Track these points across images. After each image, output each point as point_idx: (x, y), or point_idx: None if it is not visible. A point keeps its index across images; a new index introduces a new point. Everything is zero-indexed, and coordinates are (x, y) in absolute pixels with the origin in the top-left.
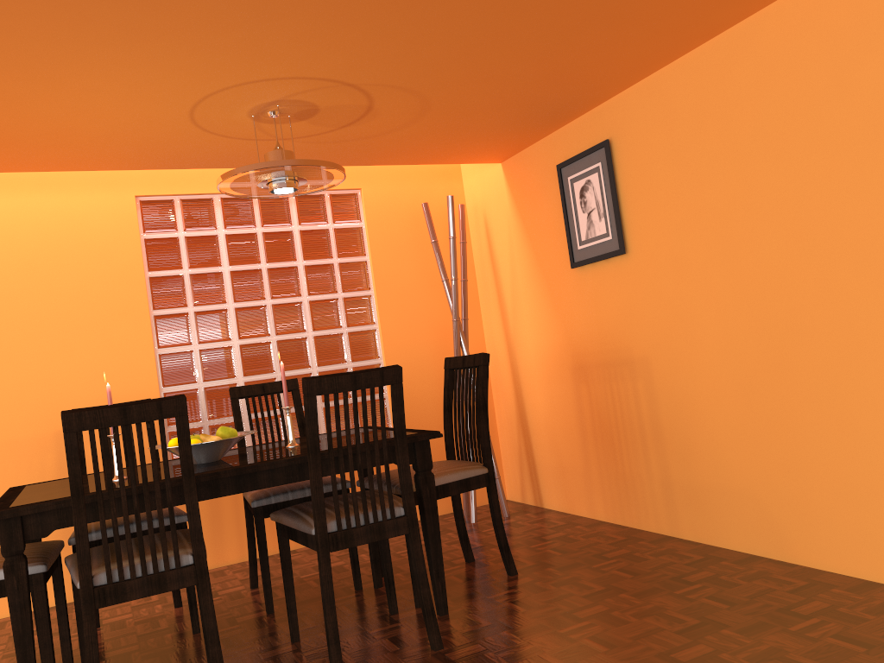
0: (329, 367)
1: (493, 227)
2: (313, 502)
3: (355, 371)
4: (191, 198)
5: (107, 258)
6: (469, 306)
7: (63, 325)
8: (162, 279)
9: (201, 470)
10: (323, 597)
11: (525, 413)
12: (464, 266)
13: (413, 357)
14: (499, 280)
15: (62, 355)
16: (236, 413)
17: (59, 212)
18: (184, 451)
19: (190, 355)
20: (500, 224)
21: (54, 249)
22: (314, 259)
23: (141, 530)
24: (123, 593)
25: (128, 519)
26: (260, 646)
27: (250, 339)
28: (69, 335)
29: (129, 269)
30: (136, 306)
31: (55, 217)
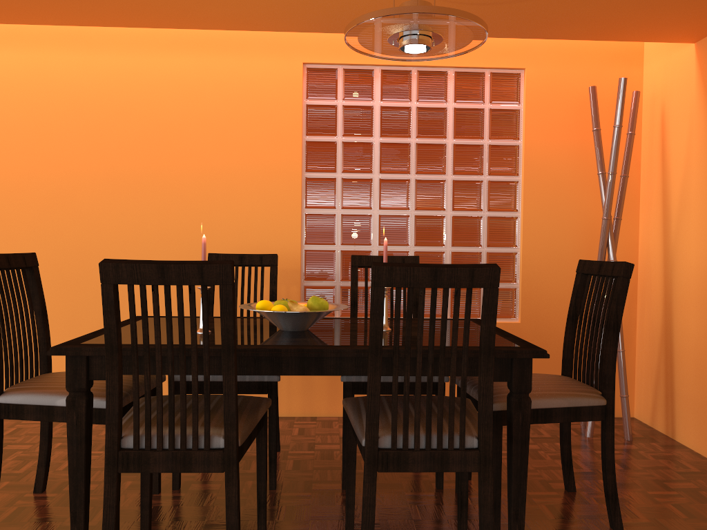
0: (462, 248)
1: (670, 119)
2: (366, 410)
3: (438, 264)
4: (353, 68)
5: (271, 120)
6: (626, 206)
7: (228, 176)
8: (317, 144)
9: (271, 341)
10: (361, 521)
11: (671, 332)
12: (626, 160)
13: (552, 251)
14: (667, 180)
15: (224, 203)
16: (352, 281)
17: (237, 74)
18: (225, 325)
19: (332, 218)
20: (680, 116)
21: (229, 108)
22: (464, 138)
23: (172, 401)
24: (146, 463)
25: (160, 386)
26: (314, 529)
27: (389, 211)
28: (232, 186)
29: (288, 132)
30: (291, 167)
31: (233, 79)
